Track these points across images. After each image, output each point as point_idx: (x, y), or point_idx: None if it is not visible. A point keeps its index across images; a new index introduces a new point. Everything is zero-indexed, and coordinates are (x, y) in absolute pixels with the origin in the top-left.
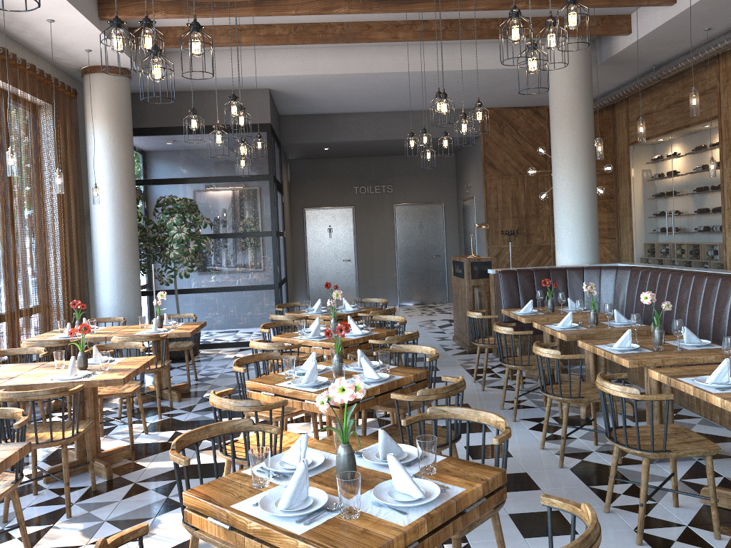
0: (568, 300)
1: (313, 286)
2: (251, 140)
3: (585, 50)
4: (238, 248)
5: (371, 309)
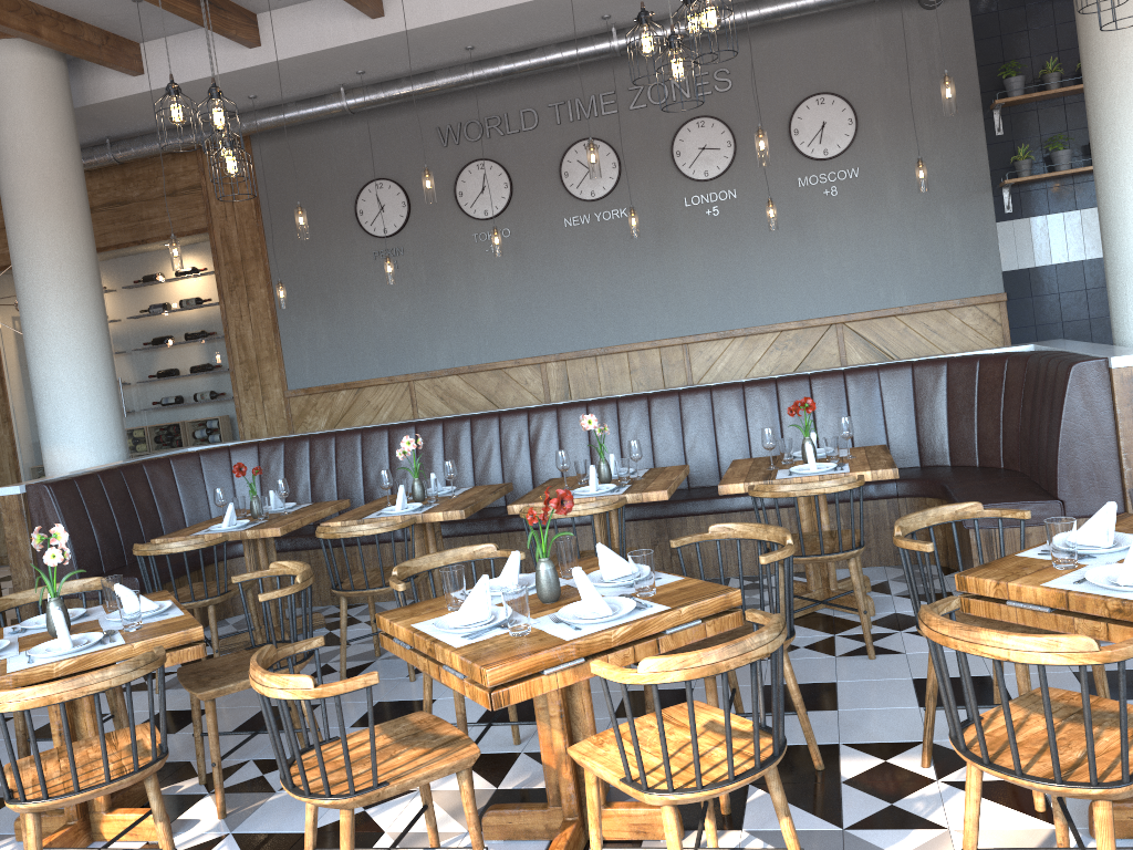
0: (272, 494)
1: None
2: None
3: (69, 83)
4: None
5: None
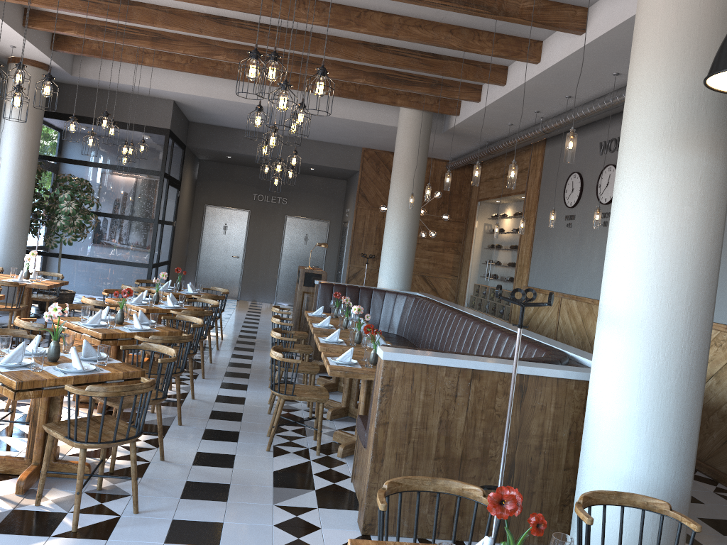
0: (351, 311)
1: (201, 274)
2: (151, 140)
3: (425, 121)
4: (123, 228)
5: (209, 294)
